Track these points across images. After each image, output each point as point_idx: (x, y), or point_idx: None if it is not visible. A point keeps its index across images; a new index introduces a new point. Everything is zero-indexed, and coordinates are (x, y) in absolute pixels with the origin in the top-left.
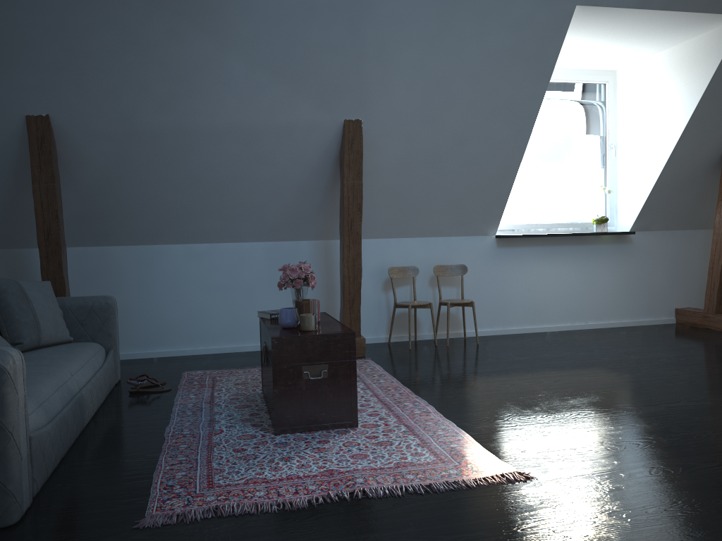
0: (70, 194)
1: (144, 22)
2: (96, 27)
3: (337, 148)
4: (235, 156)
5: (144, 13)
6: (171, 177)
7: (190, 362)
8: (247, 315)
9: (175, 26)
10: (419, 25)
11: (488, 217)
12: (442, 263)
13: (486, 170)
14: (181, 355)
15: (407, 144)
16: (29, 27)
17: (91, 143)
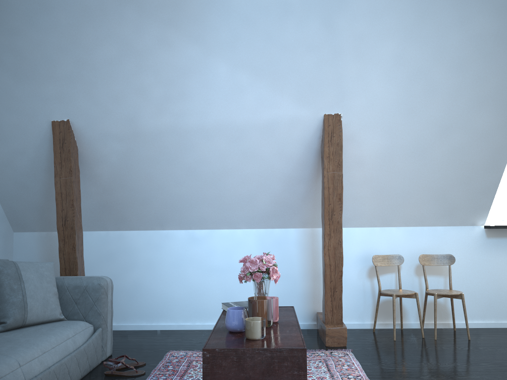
0: (92, 187)
1: (137, 34)
2: (99, 41)
3: (318, 142)
4: (225, 151)
5: (137, 25)
6: (172, 171)
7: (182, 338)
8: (239, 295)
9: (164, 35)
10: (395, 15)
11: (475, 207)
12: (428, 252)
13: (473, 160)
14: (180, 329)
15: (388, 136)
16: (47, 45)
17: (104, 143)
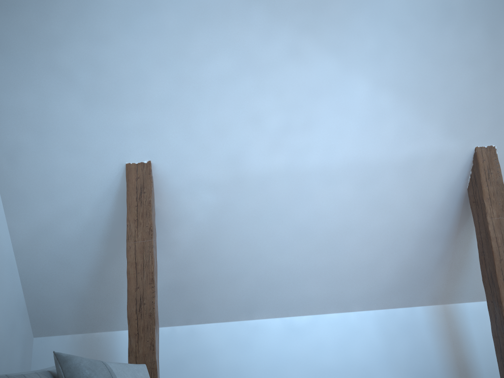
0: (163, 260)
1: (263, 42)
2: (212, 50)
3: (464, 185)
4: (349, 200)
5: (265, 31)
6: (276, 232)
7: None
8: None
9: (297, 44)
10: None
11: None
12: None
13: None
14: None
15: None
16: (141, 56)
17: (192, 194)
